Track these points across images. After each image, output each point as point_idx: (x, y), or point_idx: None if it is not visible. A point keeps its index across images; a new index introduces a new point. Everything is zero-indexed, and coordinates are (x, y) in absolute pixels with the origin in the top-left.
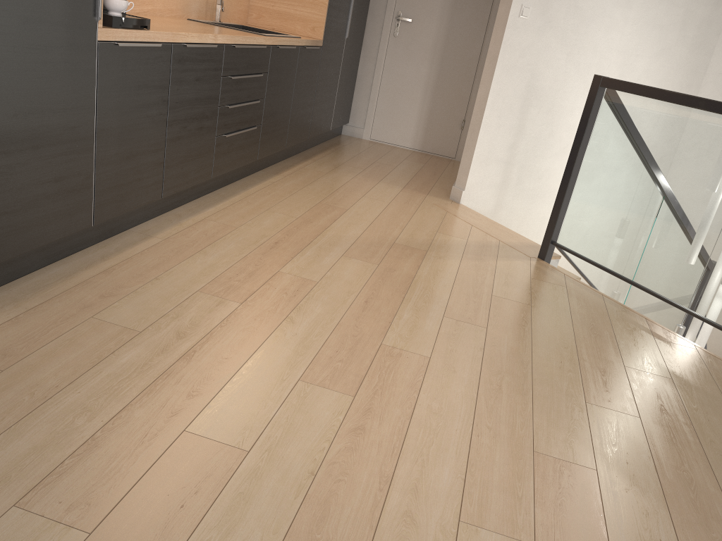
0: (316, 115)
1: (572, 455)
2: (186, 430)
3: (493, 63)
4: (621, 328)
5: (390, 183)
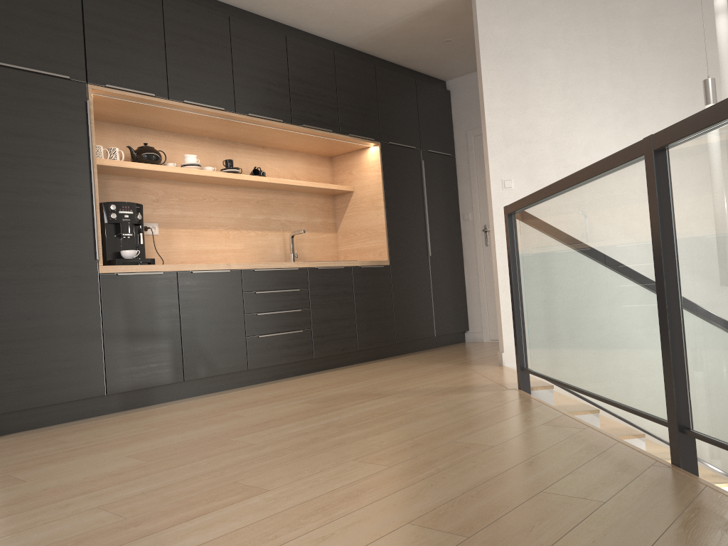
0: (403, 322)
1: (266, 483)
2: (9, 474)
3: (493, 232)
4: (511, 421)
5: (449, 362)
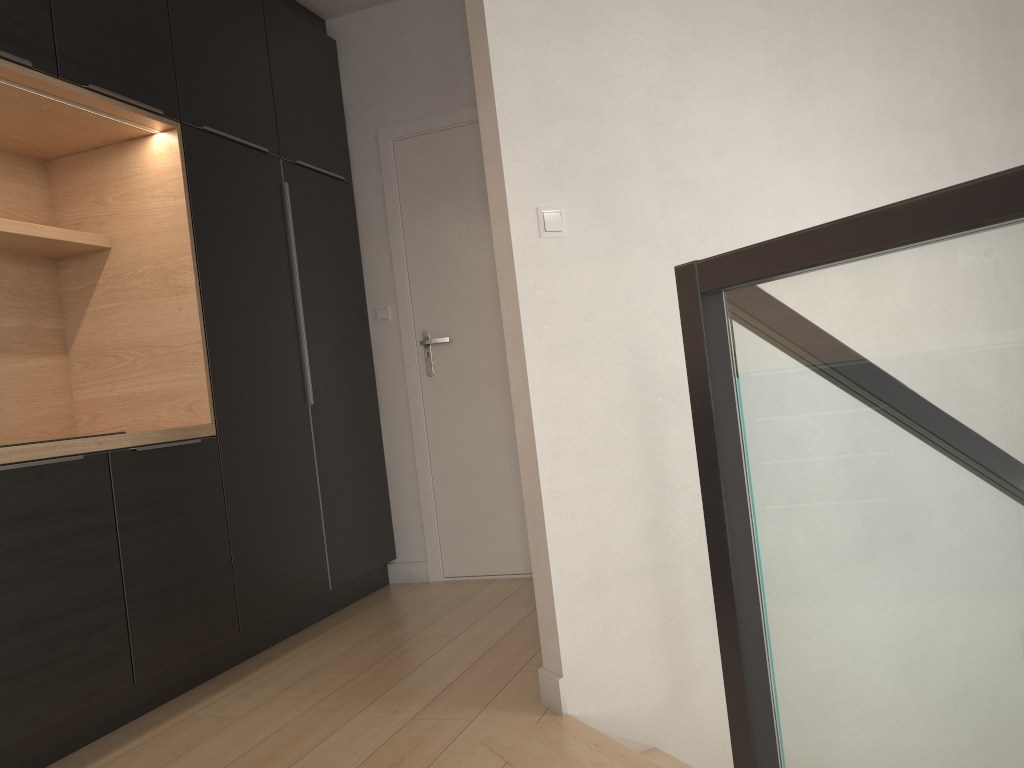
0: (256, 575)
1: None
2: None
3: (519, 351)
4: None
5: (399, 699)
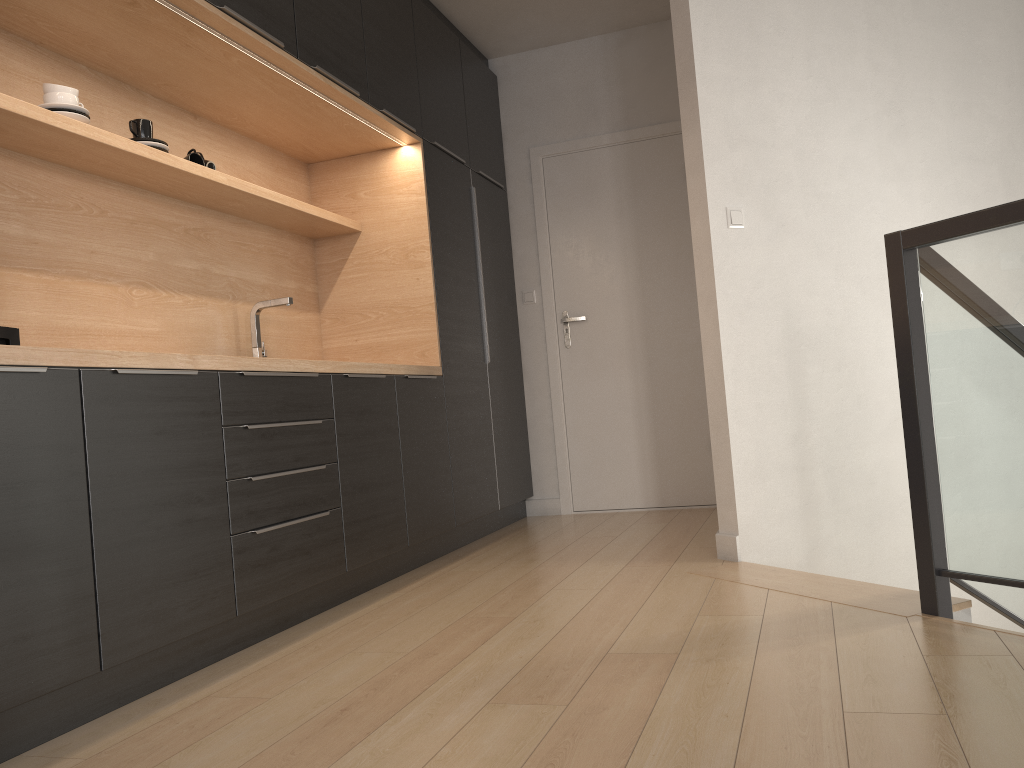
0: (463, 486)
1: None
2: None
3: (711, 307)
4: None
5: (604, 560)
